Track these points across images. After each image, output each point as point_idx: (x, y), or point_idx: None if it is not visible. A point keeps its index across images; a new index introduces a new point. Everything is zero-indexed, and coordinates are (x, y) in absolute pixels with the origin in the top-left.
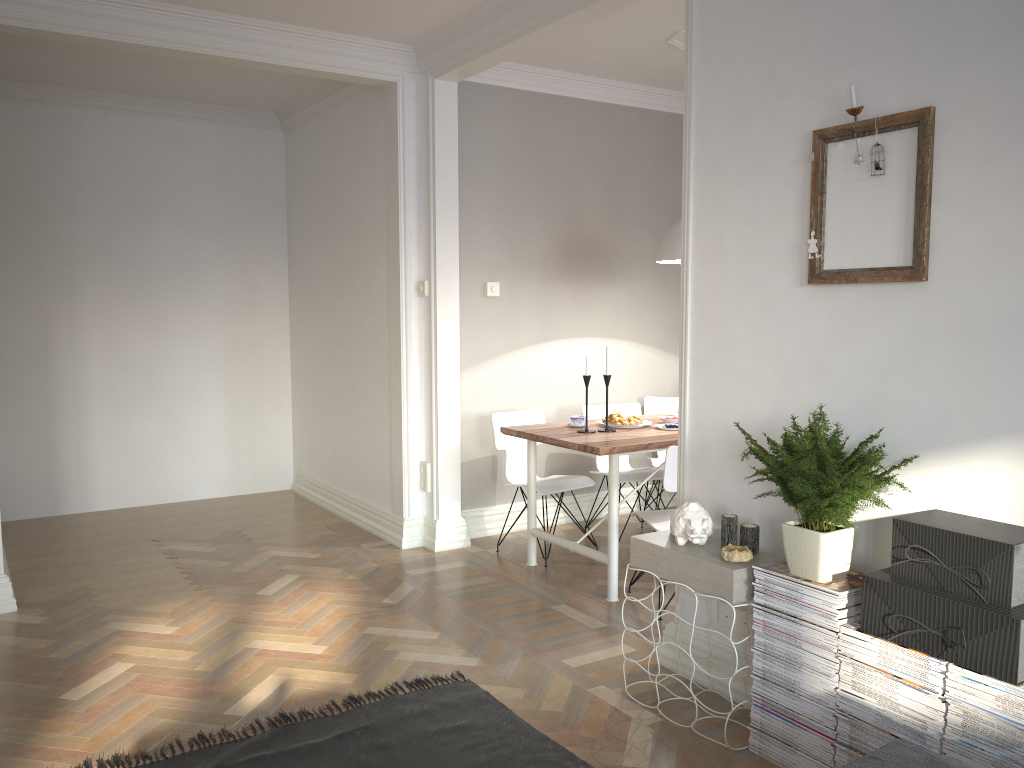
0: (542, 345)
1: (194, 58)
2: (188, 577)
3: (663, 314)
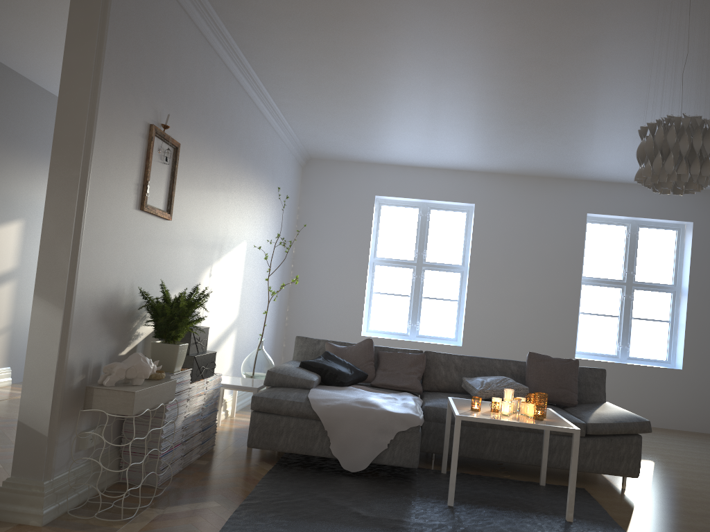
0: None
1: None
2: None
3: None
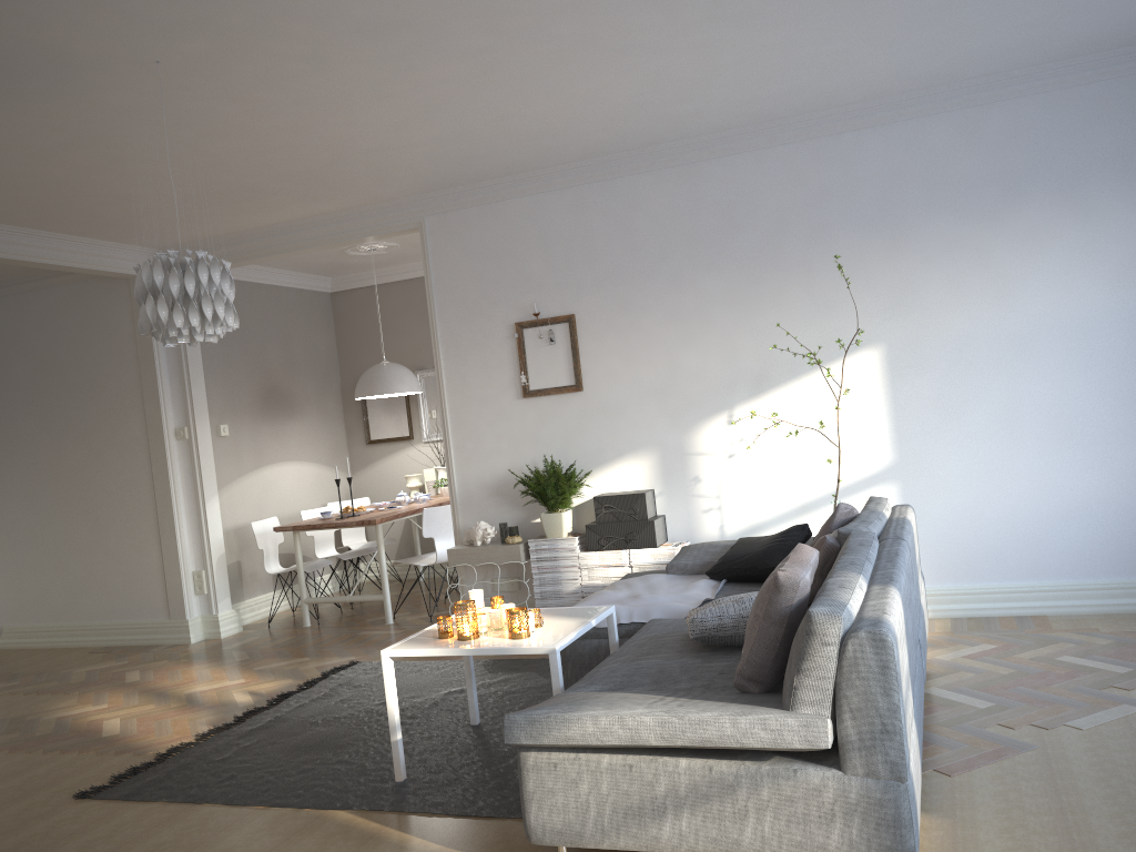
0: (258, 470)
1: (0, 262)
2: (40, 693)
3: (328, 439)
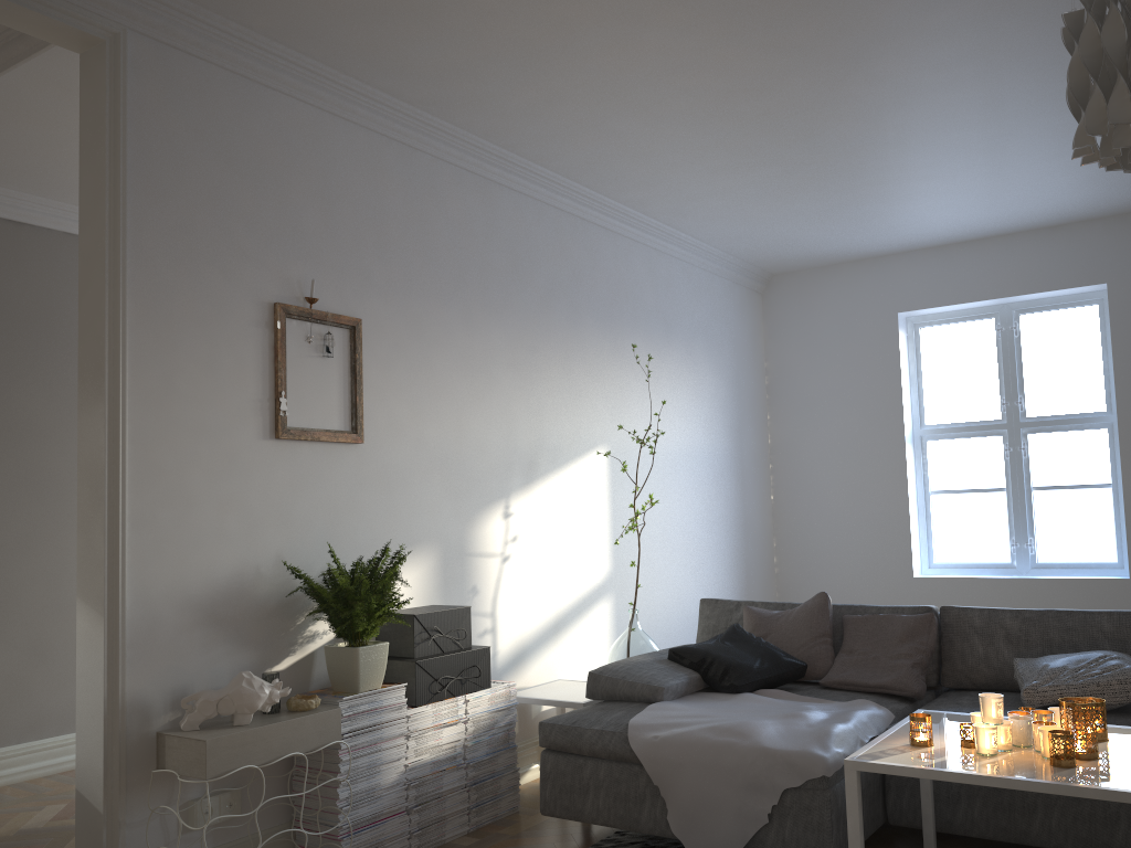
0: None
1: None
2: None
3: None
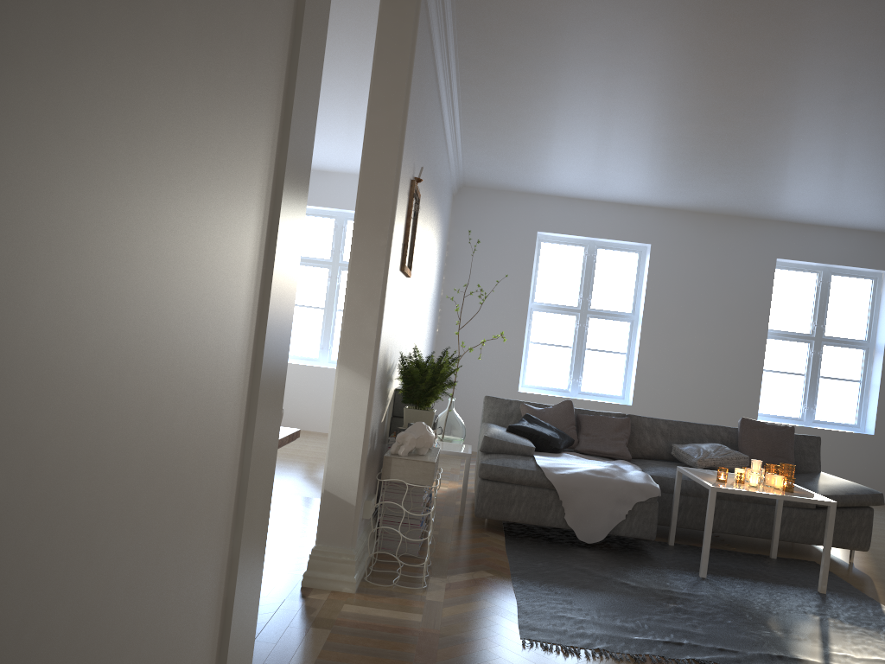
0: None
1: None
2: None
3: None
